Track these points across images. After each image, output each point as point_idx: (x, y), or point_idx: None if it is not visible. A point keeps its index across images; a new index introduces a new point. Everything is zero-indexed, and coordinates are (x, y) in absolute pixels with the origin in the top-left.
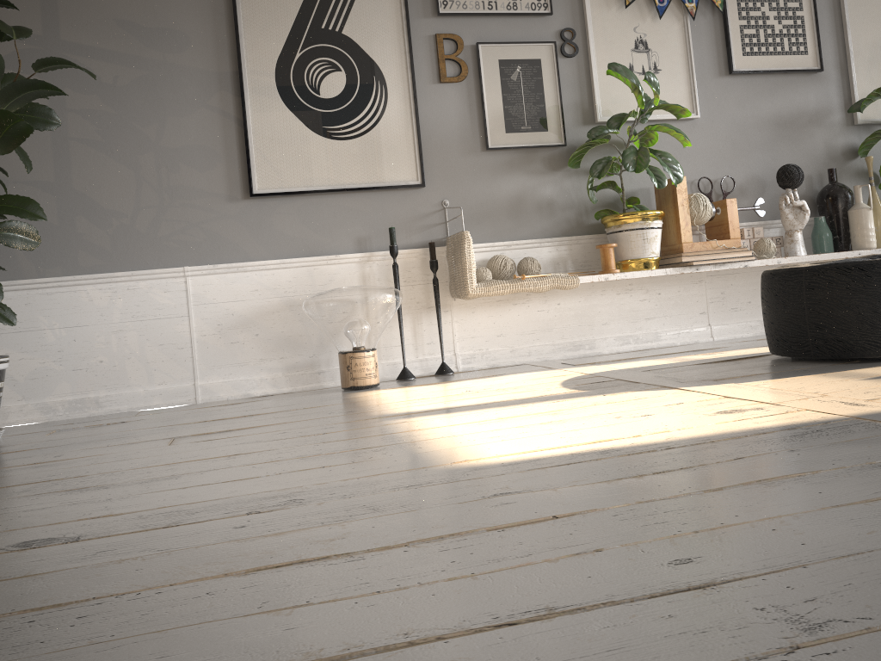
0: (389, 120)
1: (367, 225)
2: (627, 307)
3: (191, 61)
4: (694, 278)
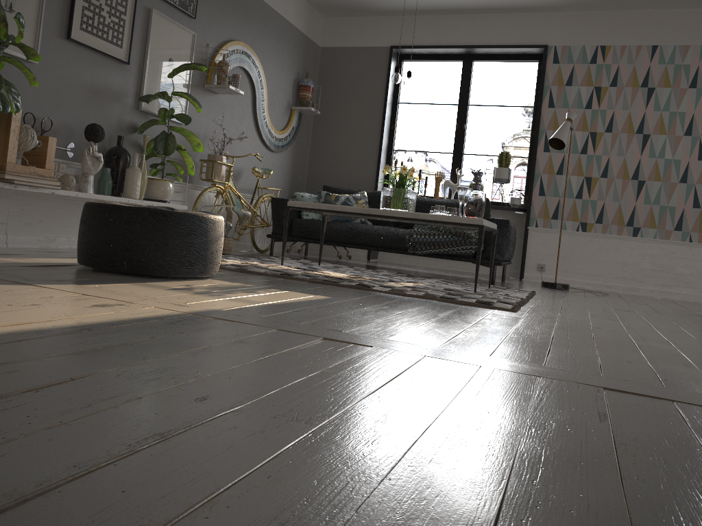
0: None
1: None
2: None
3: None
4: (3, 193)
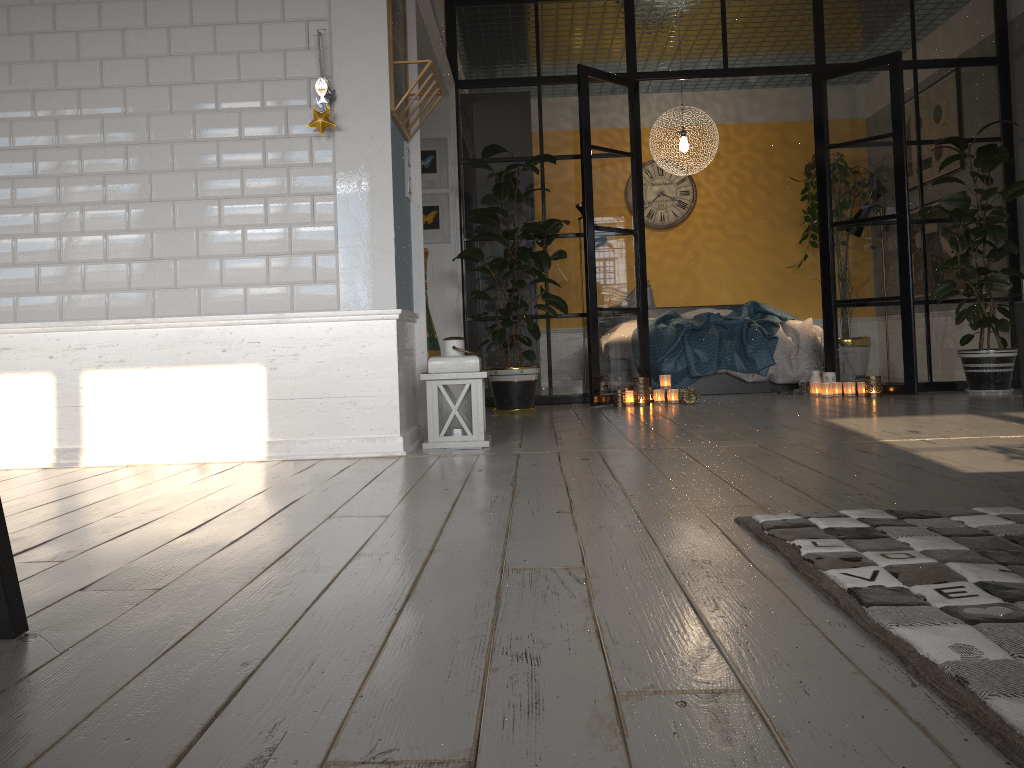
0: None
1: None
2: None
3: None
4: None
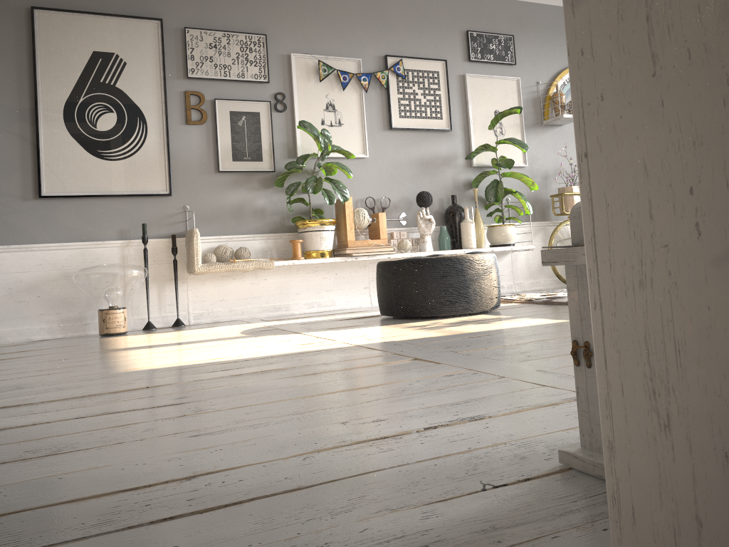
0: (147, 148)
1: (128, 221)
2: (314, 283)
3: None
4: (361, 264)
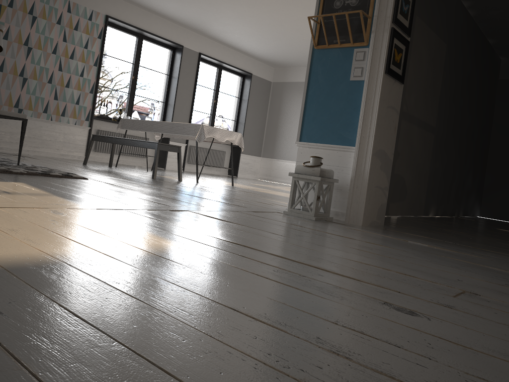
0: None
1: None
2: None
3: None
4: None
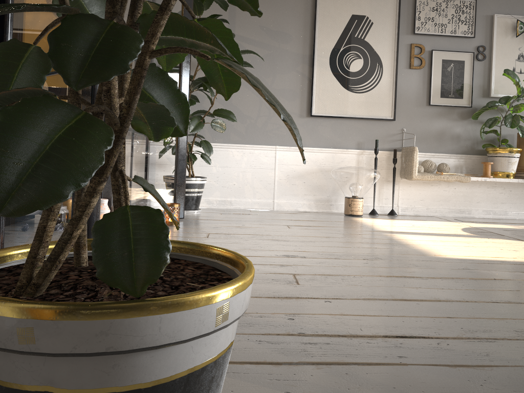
0: (381, 85)
1: (363, 136)
2: (491, 195)
3: (291, 48)
4: None
